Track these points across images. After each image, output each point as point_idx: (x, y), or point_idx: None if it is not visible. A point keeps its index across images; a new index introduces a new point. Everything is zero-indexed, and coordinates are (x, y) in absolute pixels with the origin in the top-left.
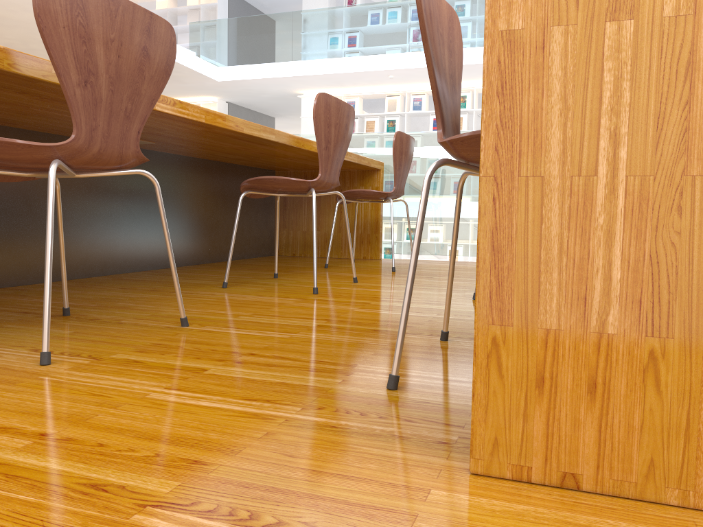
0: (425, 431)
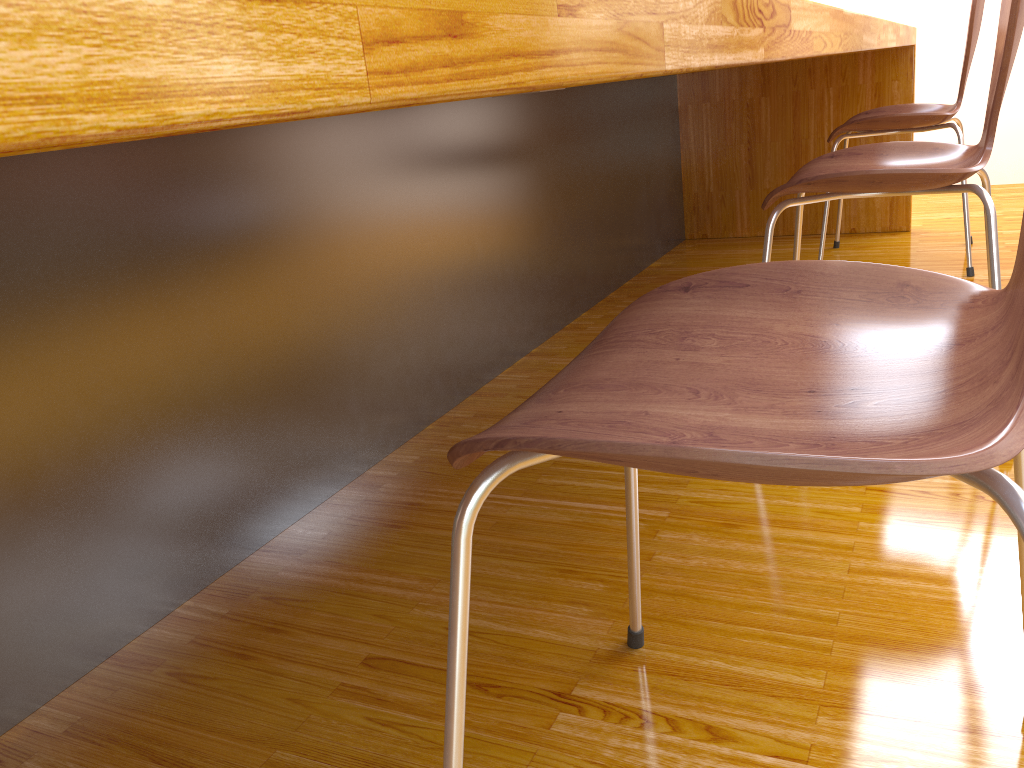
0: (934, 234)
